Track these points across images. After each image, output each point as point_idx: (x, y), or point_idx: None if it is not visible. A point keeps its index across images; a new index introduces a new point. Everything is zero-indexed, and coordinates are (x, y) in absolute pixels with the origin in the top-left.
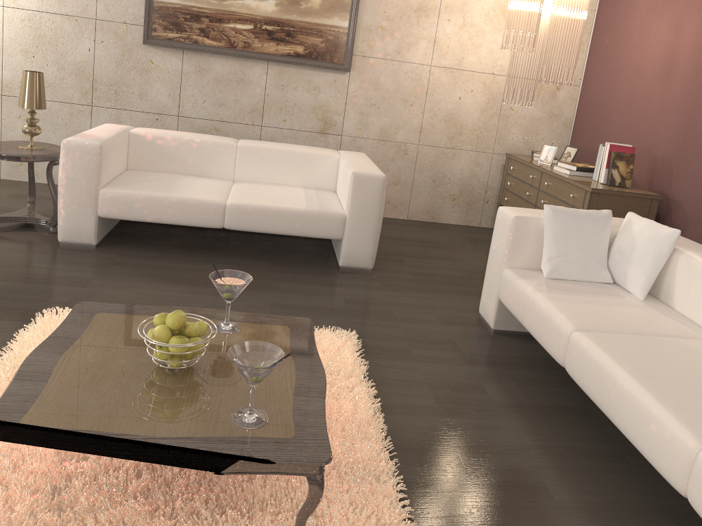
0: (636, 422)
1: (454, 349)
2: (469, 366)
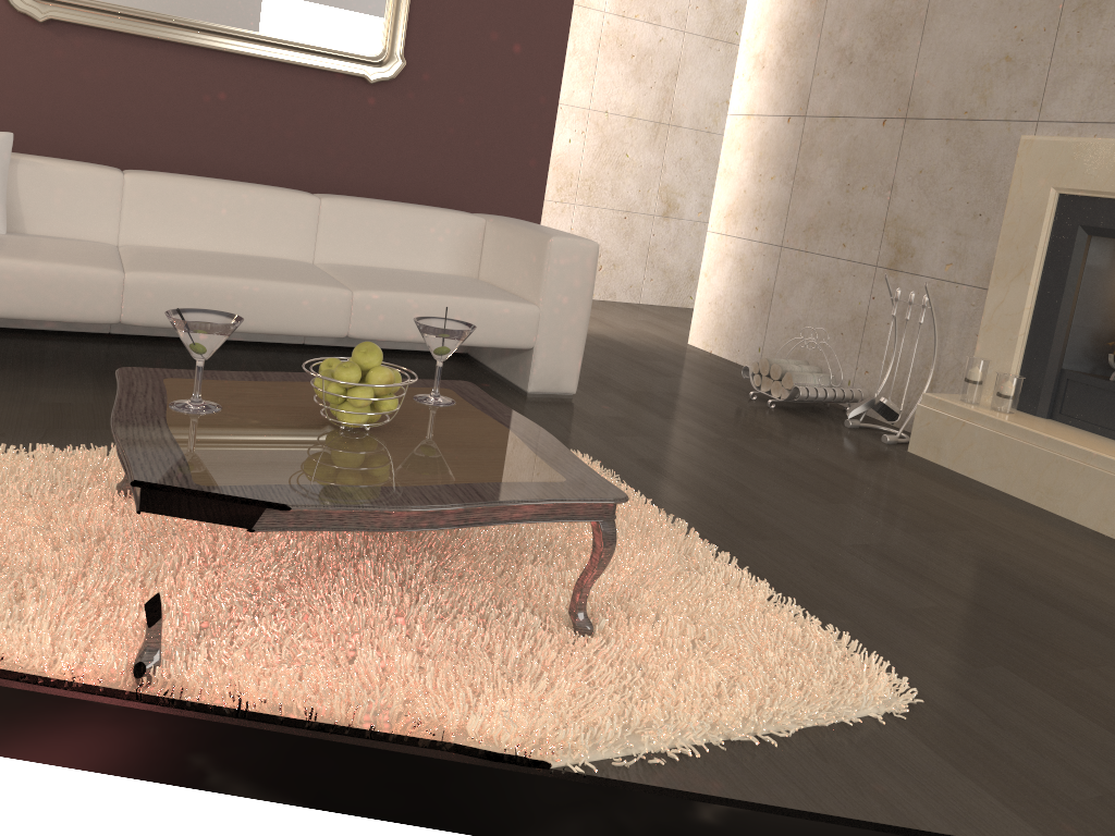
0: (283, 311)
1: None
2: None
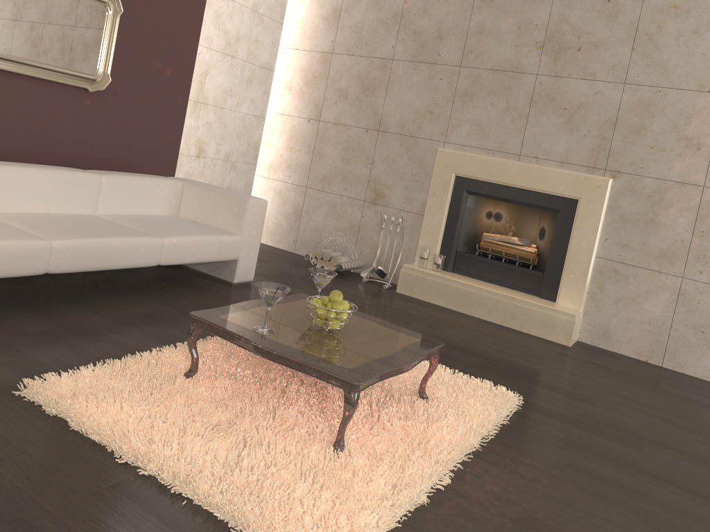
0: (132, 254)
1: None
2: (0, 337)
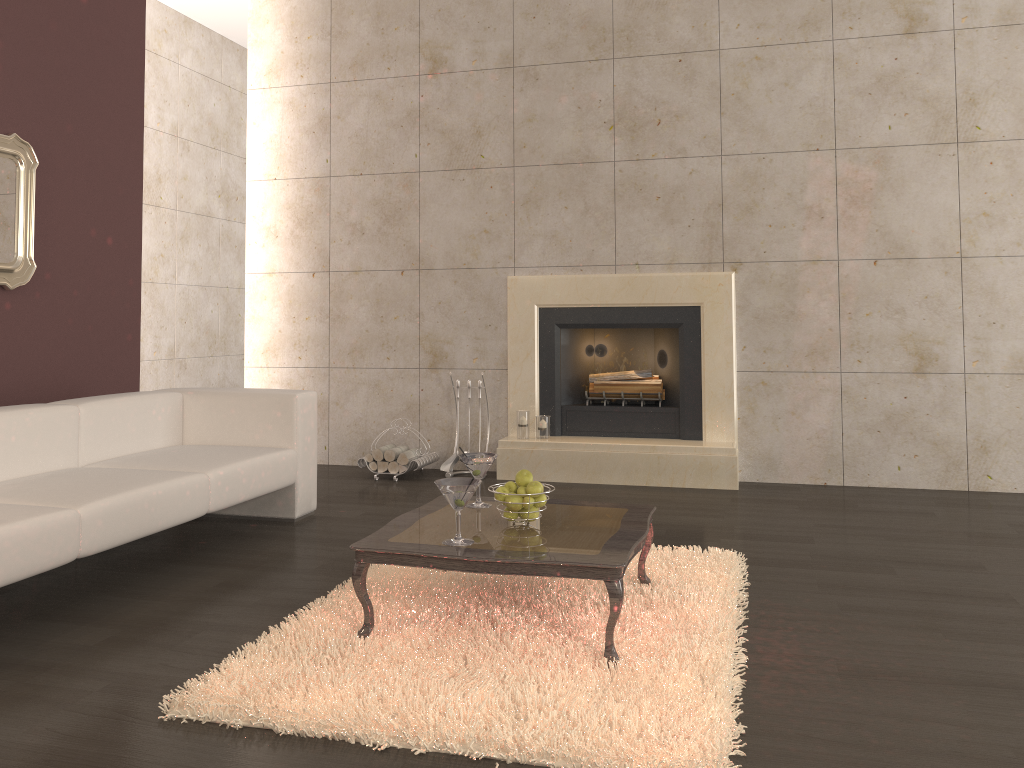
0: (176, 504)
1: (21, 685)
2: (60, 662)
